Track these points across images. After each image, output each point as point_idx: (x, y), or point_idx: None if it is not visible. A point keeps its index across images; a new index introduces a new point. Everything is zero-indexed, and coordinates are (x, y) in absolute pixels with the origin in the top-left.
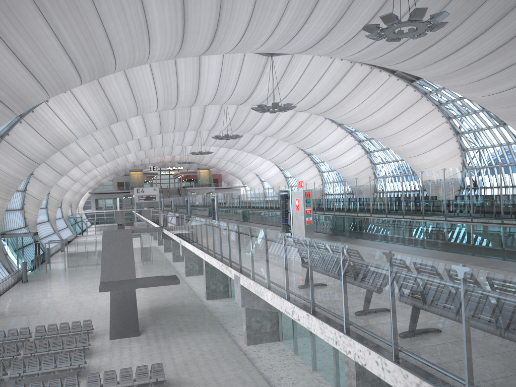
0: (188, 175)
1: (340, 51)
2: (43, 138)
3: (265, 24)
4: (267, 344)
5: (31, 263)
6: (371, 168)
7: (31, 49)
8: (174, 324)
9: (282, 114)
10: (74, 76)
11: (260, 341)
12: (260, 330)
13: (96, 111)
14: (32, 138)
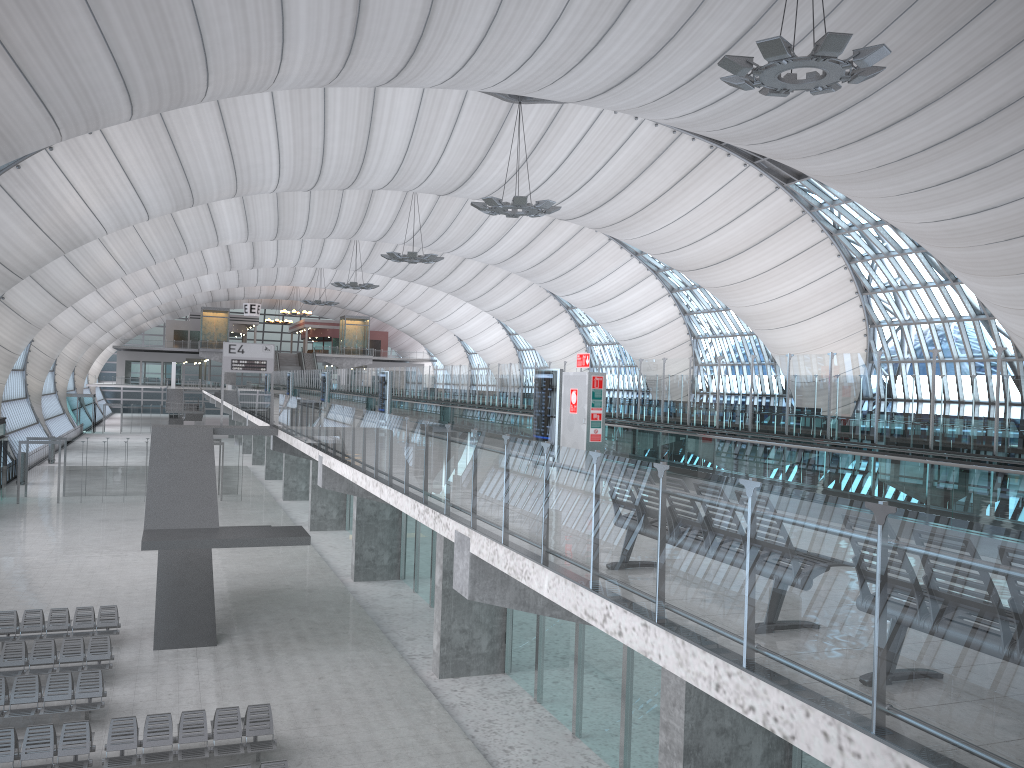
0: (320, 329)
1: (660, 105)
2: (34, 224)
3: (520, 35)
4: (479, 678)
5: None
6: (689, 345)
7: (36, 32)
8: (289, 626)
9: (525, 223)
10: (119, 101)
11: (467, 671)
12: (468, 649)
13: (151, 178)
14: (12, 222)
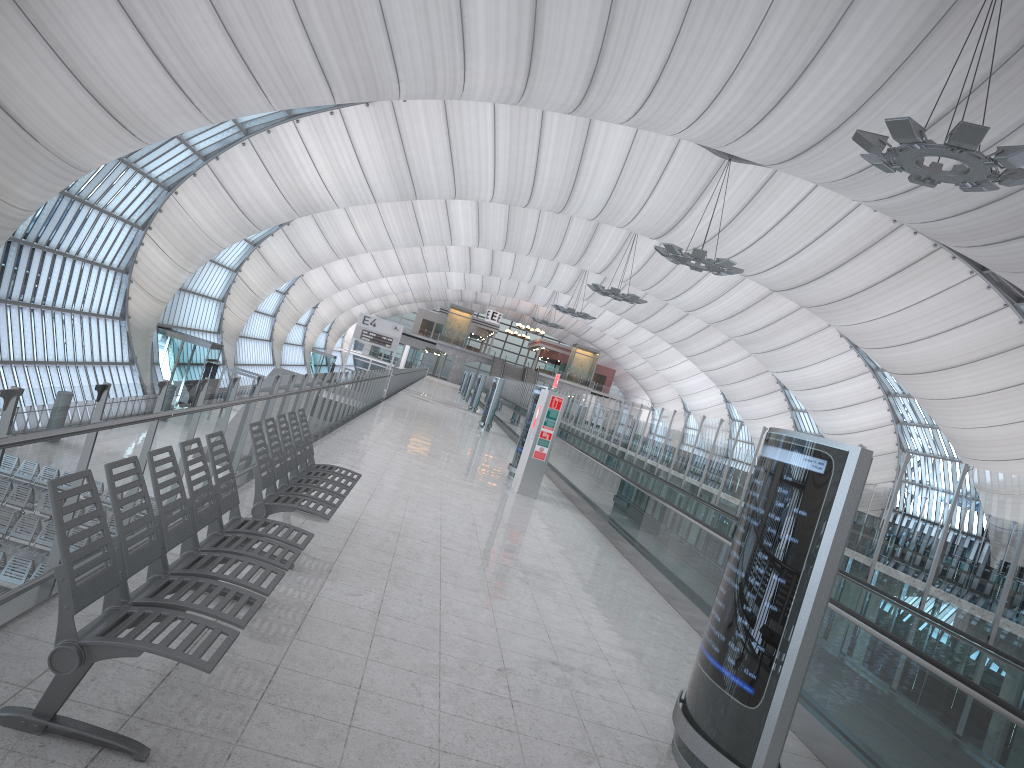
0: (553, 351)
1: (852, 184)
2: (274, 184)
3: (694, 84)
4: None
5: None
6: None
7: (246, 9)
8: None
9: (744, 287)
10: (317, 81)
11: None
12: None
13: (378, 165)
14: (256, 178)
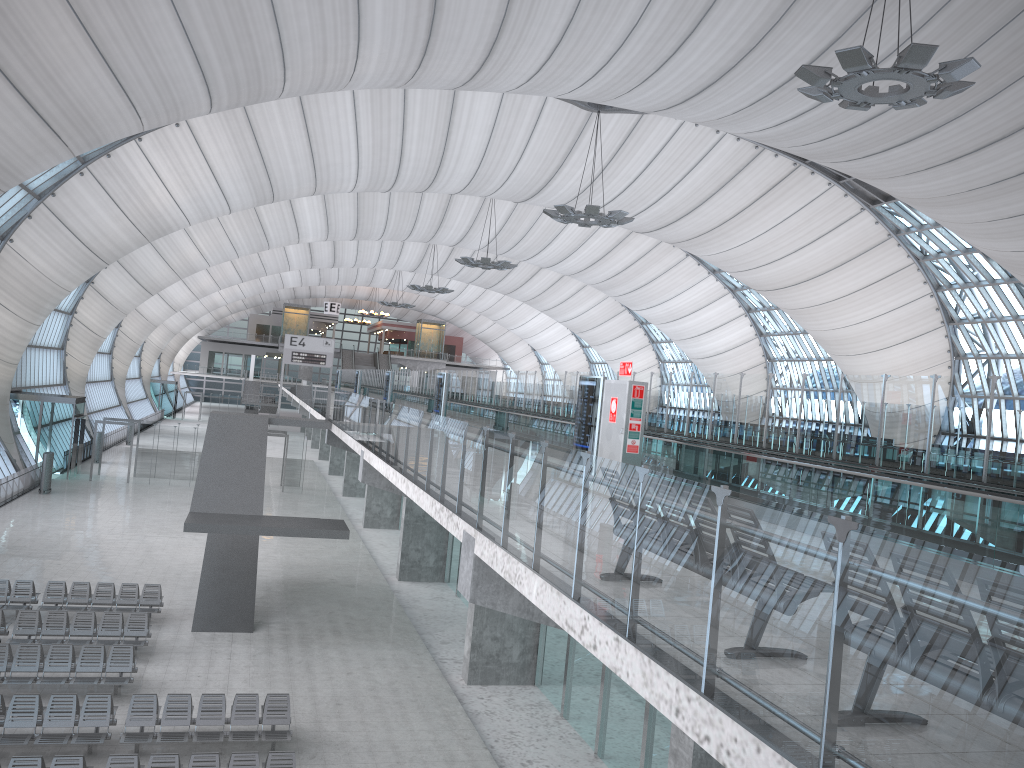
0: (397, 331)
1: (740, 118)
2: (121, 212)
3: (596, 41)
4: (508, 688)
5: (64, 457)
6: (764, 367)
7: (120, 22)
8: (326, 619)
9: (601, 234)
10: (198, 93)
11: (496, 680)
12: (499, 657)
13: (234, 173)
14: (100, 209)
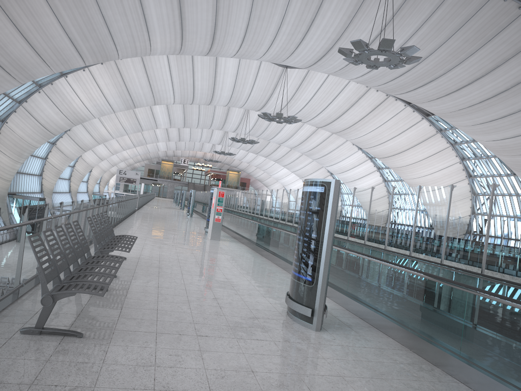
0: (217, 174)
1: (344, 72)
2: (59, 110)
3: (263, 34)
4: None
5: None
6: None
7: (32, 23)
8: None
9: (304, 128)
10: (75, 55)
11: None
12: None
13: (113, 93)
14: (49, 109)
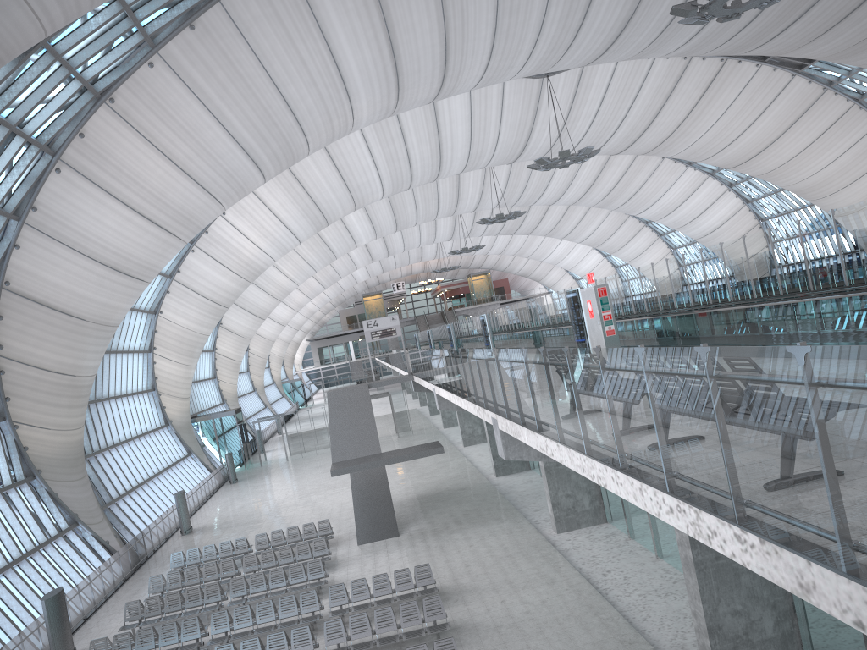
0: (454, 289)
1: (656, 47)
2: (226, 268)
3: (520, 35)
4: (588, 529)
5: (239, 454)
6: (759, 227)
7: (191, 147)
8: (448, 515)
9: (587, 164)
10: (253, 173)
11: (577, 525)
12: (575, 508)
13: (294, 214)
14: (212, 271)
